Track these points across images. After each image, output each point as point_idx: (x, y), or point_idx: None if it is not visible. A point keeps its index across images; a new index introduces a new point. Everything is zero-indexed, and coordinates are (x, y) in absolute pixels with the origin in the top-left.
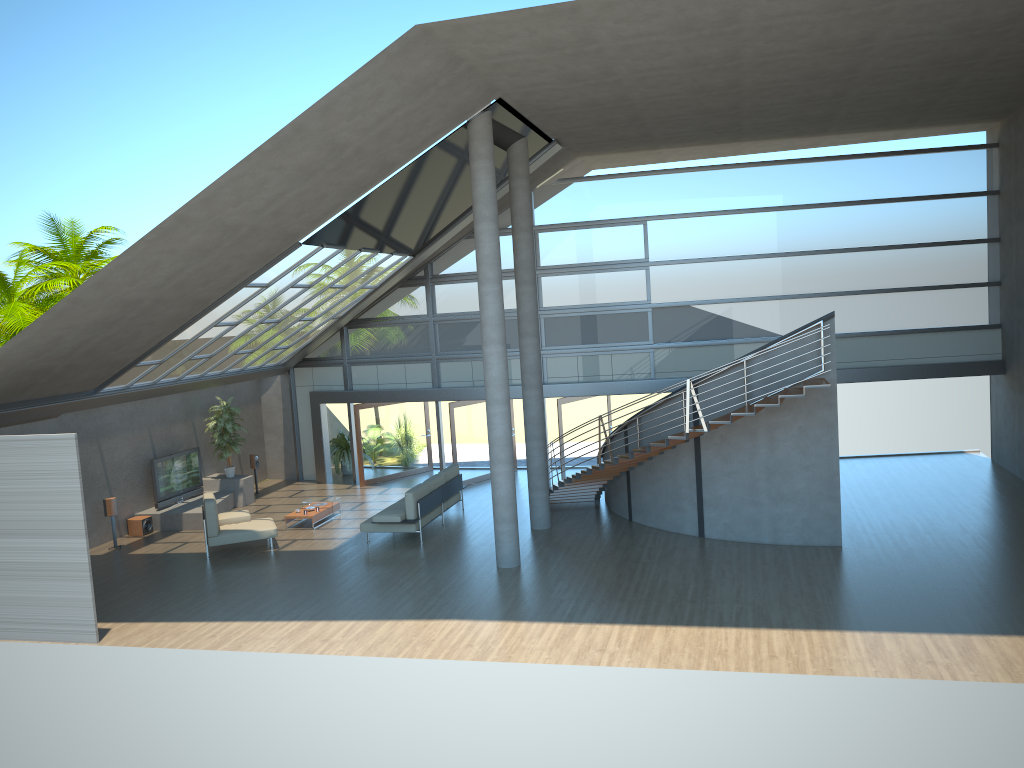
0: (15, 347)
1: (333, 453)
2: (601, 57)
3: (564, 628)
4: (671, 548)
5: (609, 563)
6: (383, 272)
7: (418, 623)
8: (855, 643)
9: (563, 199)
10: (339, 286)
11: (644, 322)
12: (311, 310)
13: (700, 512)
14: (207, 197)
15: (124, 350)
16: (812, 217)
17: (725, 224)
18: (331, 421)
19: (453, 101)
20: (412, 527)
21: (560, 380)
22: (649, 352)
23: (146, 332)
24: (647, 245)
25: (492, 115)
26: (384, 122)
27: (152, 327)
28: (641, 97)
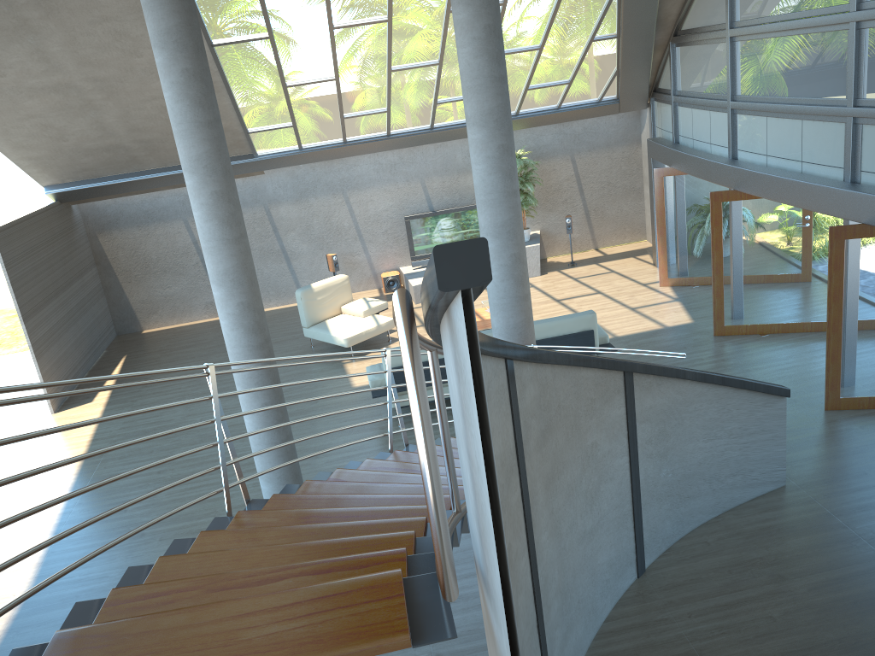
0: (6, 137)
1: None
2: None
3: None
4: None
5: None
6: None
7: (27, 561)
8: None
9: None
10: None
11: None
12: None
13: None
14: None
15: None
16: None
17: None
18: None
19: None
20: None
21: None
22: None
23: None
24: None
25: None
26: None
27: None
28: None
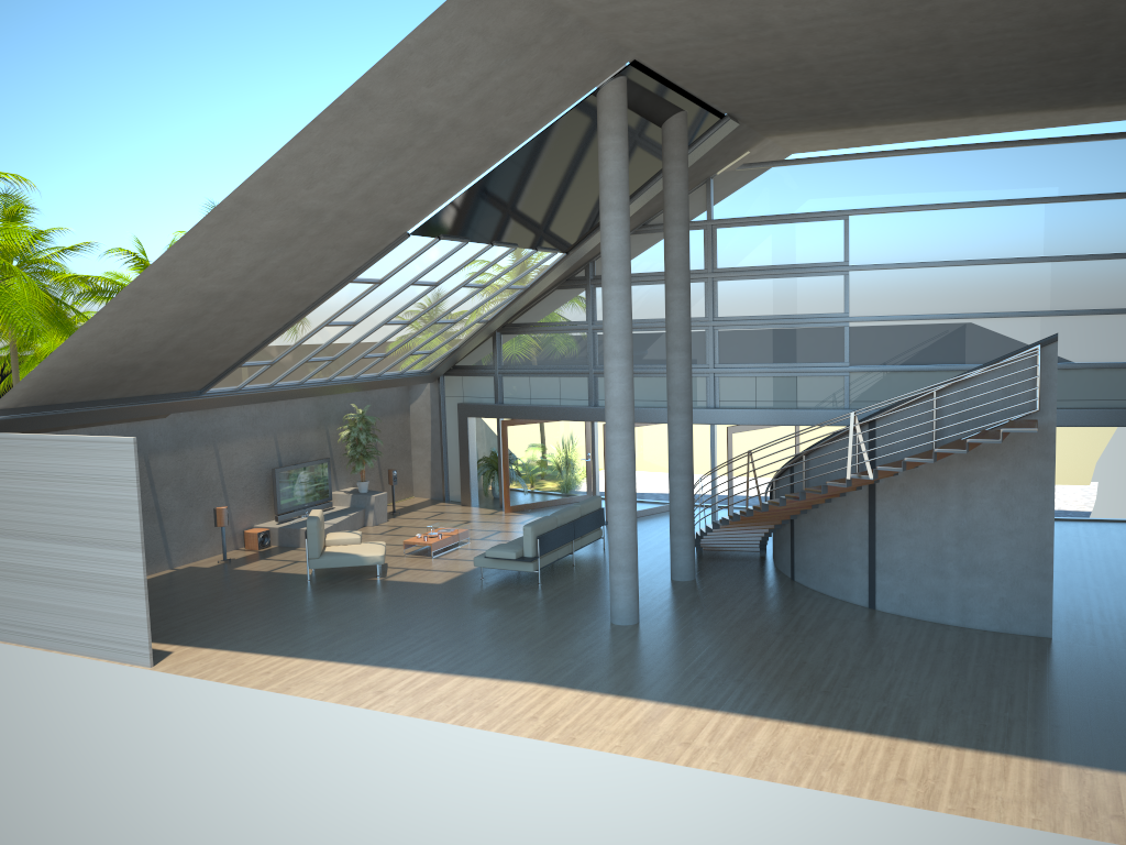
0: (85, 340)
1: (484, 473)
2: (742, 2)
3: (654, 709)
4: (828, 619)
5: (744, 631)
6: (530, 271)
7: (490, 683)
8: (1020, 775)
9: (748, 188)
10: (476, 285)
11: (839, 339)
12: (447, 312)
13: (871, 578)
14: (268, 176)
15: (222, 348)
16: (1066, 213)
17: (949, 221)
18: (488, 437)
19: (569, 64)
20: (529, 566)
21: (734, 404)
22: (844, 376)
23: (243, 329)
24: (847, 245)
25: (628, 82)
26: (479, 89)
27: (248, 324)
28: (817, 57)
